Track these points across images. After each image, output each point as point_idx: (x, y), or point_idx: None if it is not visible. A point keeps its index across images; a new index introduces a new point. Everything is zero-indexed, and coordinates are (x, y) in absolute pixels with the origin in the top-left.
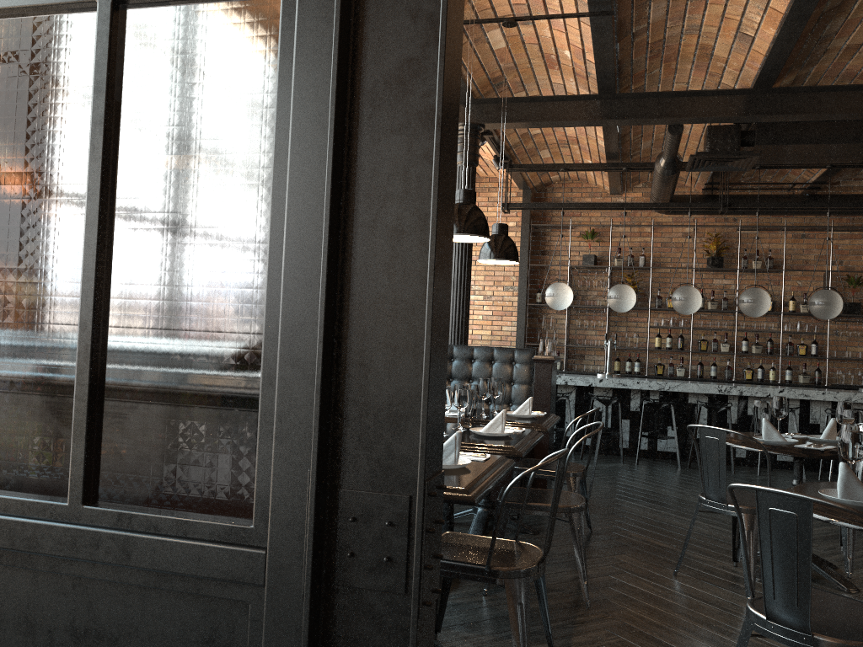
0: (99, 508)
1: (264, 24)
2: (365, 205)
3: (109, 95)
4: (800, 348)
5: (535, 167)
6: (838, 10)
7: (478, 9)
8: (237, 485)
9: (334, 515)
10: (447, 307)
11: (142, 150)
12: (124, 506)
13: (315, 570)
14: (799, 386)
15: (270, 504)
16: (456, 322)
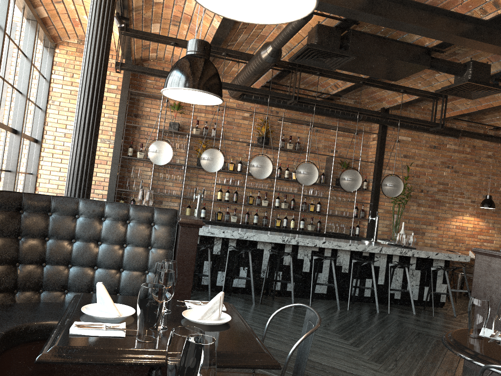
0: None
1: None
2: None
3: None
4: (311, 206)
5: (150, 35)
6: None
7: None
8: None
9: None
10: None
11: None
12: None
13: None
14: (311, 233)
15: None
16: (79, 170)
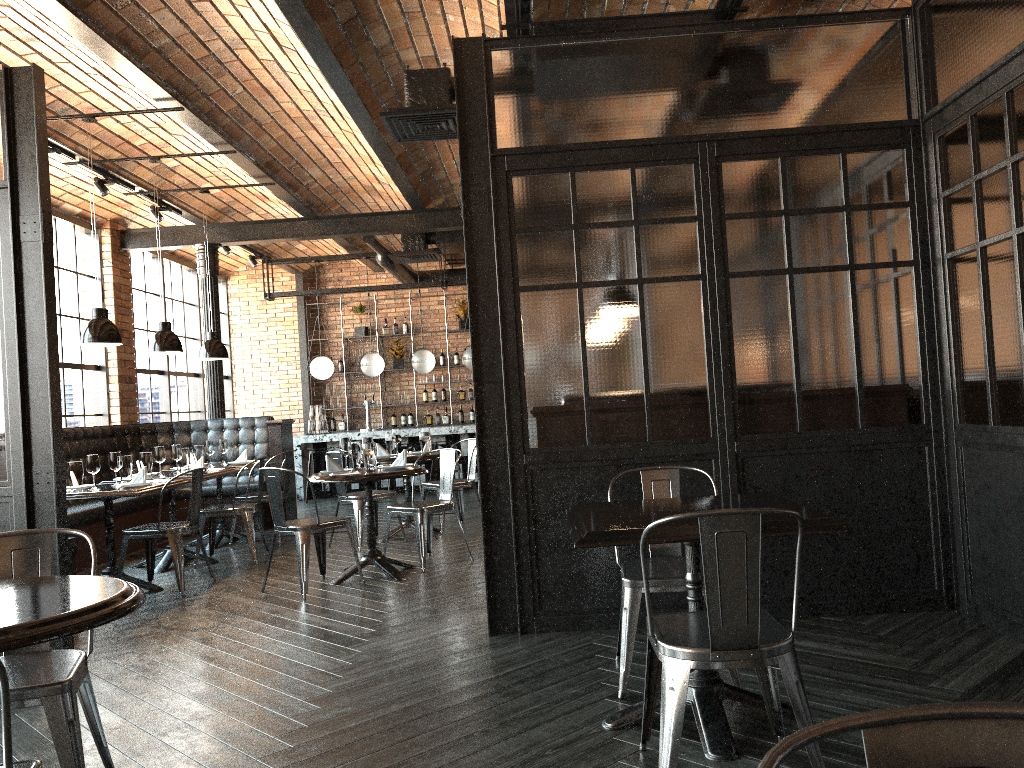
0: None
1: None
2: (32, 386)
3: None
4: None
5: (290, 260)
6: (434, 169)
7: (186, 176)
8: (2, 470)
9: (32, 473)
10: (60, 412)
11: None
12: None
13: (27, 488)
14: None
15: (12, 473)
16: (213, 401)
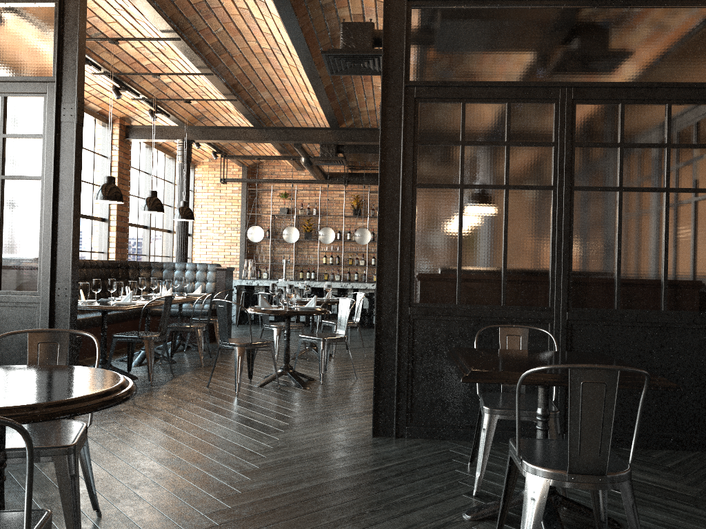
0: (2, 290)
1: (37, 187)
2: (60, 226)
3: (1, 200)
4: None
5: (240, 157)
6: (349, 99)
7: (175, 90)
8: (34, 284)
9: (55, 288)
10: (78, 246)
11: (10, 212)
12: (8, 290)
13: (50, 298)
14: None
15: (41, 286)
16: (180, 250)
